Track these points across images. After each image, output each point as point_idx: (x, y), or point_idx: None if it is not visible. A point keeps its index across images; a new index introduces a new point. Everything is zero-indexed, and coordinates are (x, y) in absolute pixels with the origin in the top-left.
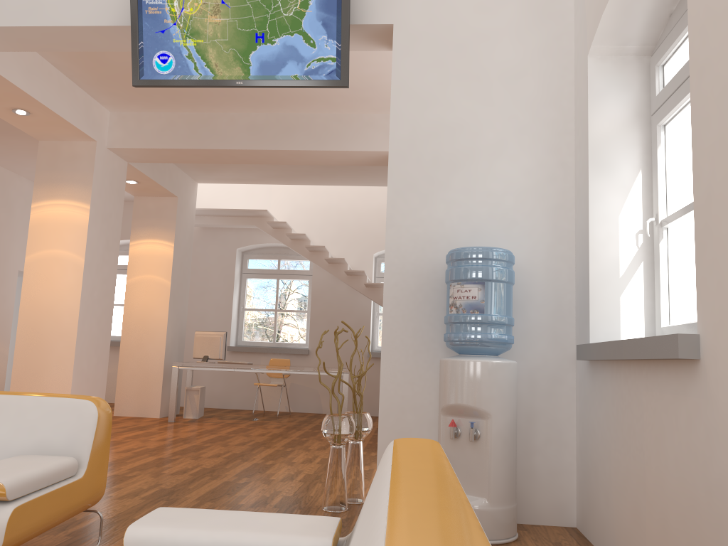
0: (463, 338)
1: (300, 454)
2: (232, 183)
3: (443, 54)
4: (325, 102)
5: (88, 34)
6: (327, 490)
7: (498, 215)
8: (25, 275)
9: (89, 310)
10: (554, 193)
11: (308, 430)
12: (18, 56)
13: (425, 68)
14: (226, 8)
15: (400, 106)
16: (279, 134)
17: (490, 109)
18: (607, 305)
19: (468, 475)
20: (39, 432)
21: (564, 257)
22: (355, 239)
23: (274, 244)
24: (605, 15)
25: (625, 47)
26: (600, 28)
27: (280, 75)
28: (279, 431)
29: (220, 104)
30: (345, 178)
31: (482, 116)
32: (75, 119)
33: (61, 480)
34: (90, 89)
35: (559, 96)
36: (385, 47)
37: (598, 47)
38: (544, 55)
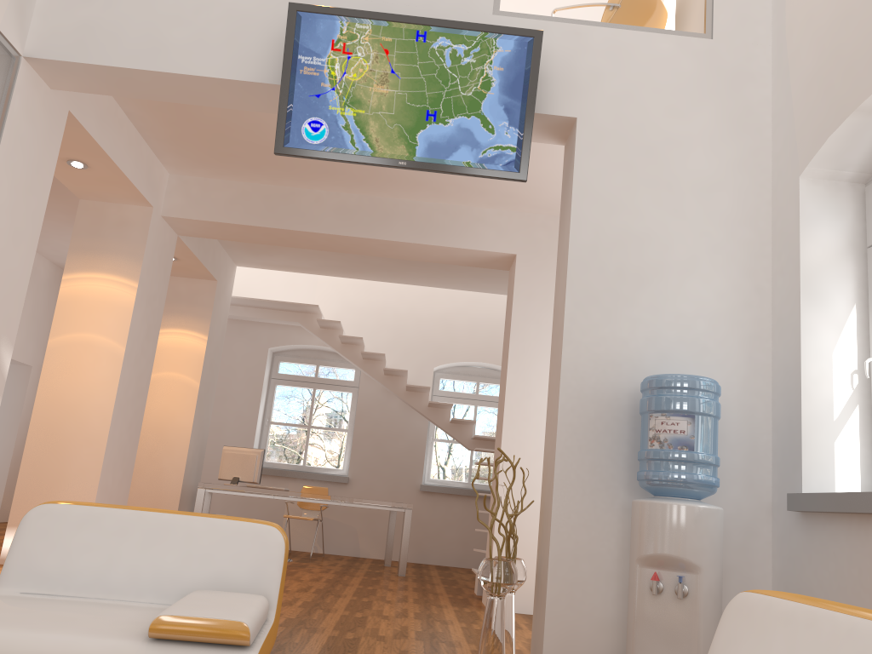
0: (670, 477)
1: (384, 606)
2: (279, 270)
3: (631, 156)
4: (435, 189)
5: (215, 87)
6: (484, 651)
7: (689, 339)
8: (47, 362)
9: (122, 411)
10: (750, 321)
11: (363, 577)
12: (95, 99)
13: (611, 169)
14: (395, 79)
15: (582, 209)
16: (374, 221)
17: (681, 221)
18: (820, 450)
19: (672, 638)
20: (215, 562)
21: (759, 393)
22: (413, 348)
23: (314, 347)
24: (832, 137)
25: (840, 172)
26: (822, 149)
27: (450, 159)
28: (331, 576)
29: (308, 179)
30: (419, 277)
31: (672, 228)
32: (137, 178)
33: (263, 623)
34: (158, 146)
35: (755, 215)
36: (555, 141)
37: (814, 169)
38: (739, 170)
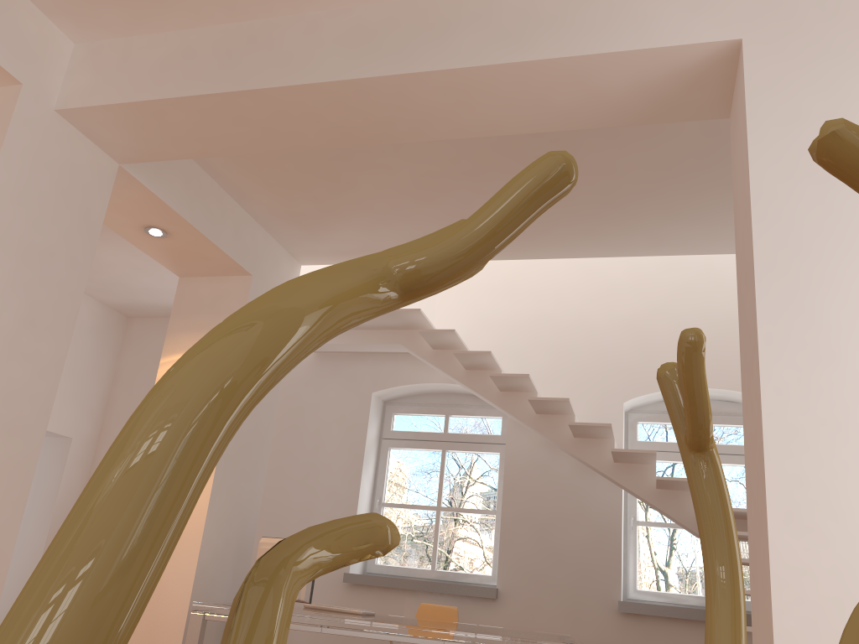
0: None
1: None
2: None
3: None
4: None
5: None
6: None
7: None
8: None
9: None
10: None
11: None
12: None
13: None
14: None
15: None
16: (417, 40)
17: None
18: None
19: None
20: None
21: None
22: (586, 374)
23: (437, 387)
24: None
25: None
26: None
27: None
28: None
29: None
30: (571, 236)
31: None
32: None
33: None
34: None
35: None
36: None
37: None
38: None
